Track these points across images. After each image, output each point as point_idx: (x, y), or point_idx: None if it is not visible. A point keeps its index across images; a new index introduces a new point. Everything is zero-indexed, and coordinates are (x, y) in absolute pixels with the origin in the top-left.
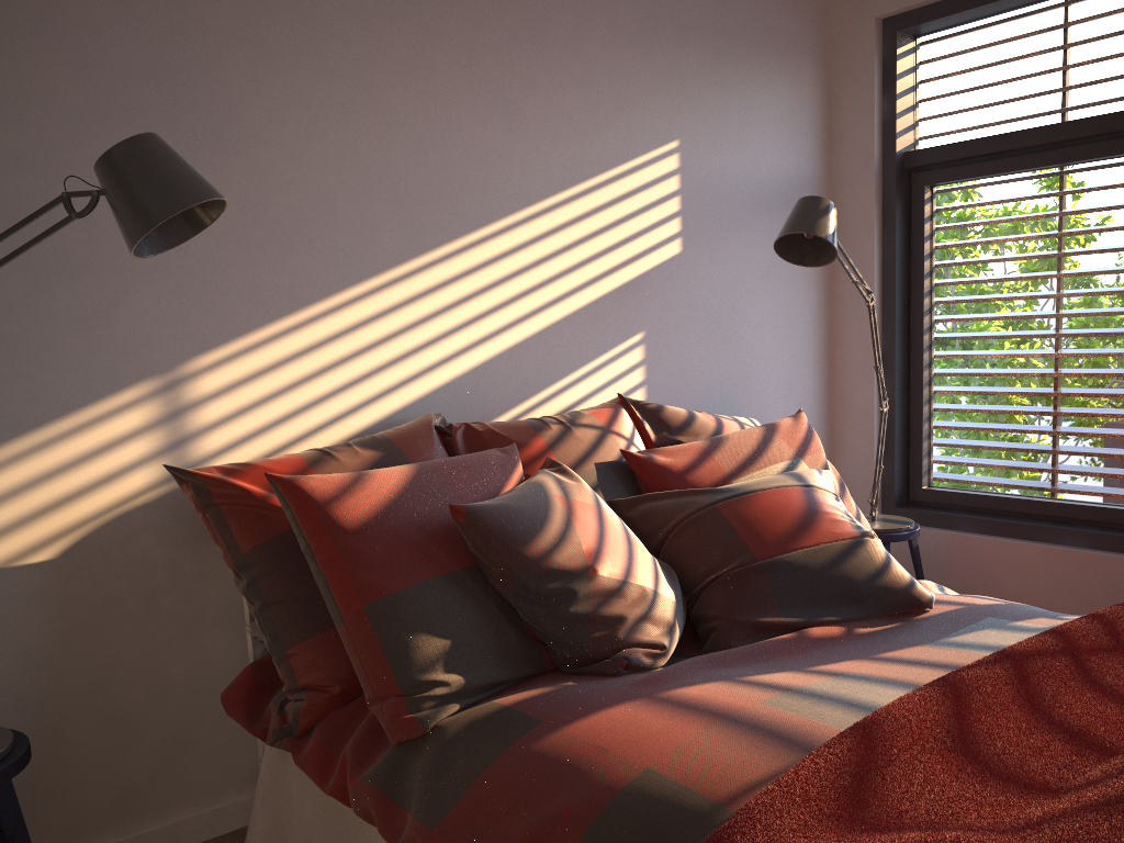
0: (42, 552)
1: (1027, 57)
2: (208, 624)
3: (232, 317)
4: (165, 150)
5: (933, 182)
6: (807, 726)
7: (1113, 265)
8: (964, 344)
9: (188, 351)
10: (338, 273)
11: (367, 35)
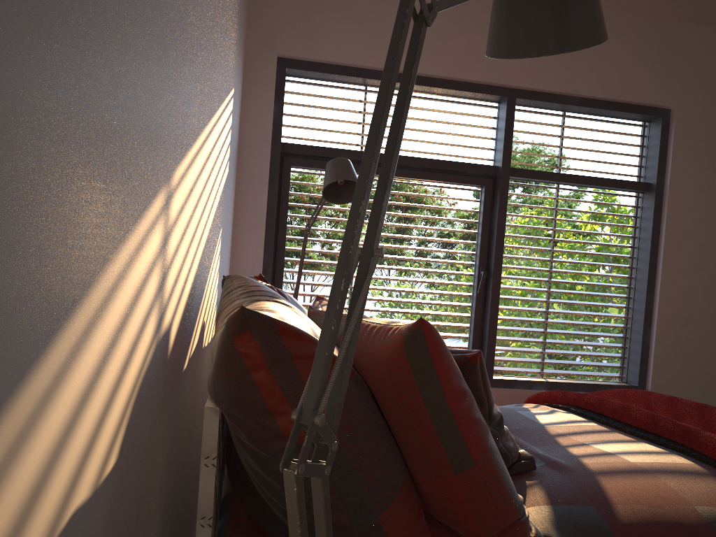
0: (113, 452)
1: (352, 112)
2: (149, 531)
3: (185, 131)
4: None
5: (297, 165)
6: (674, 465)
7: (390, 232)
8: (306, 265)
9: (174, 160)
10: (201, 115)
11: None
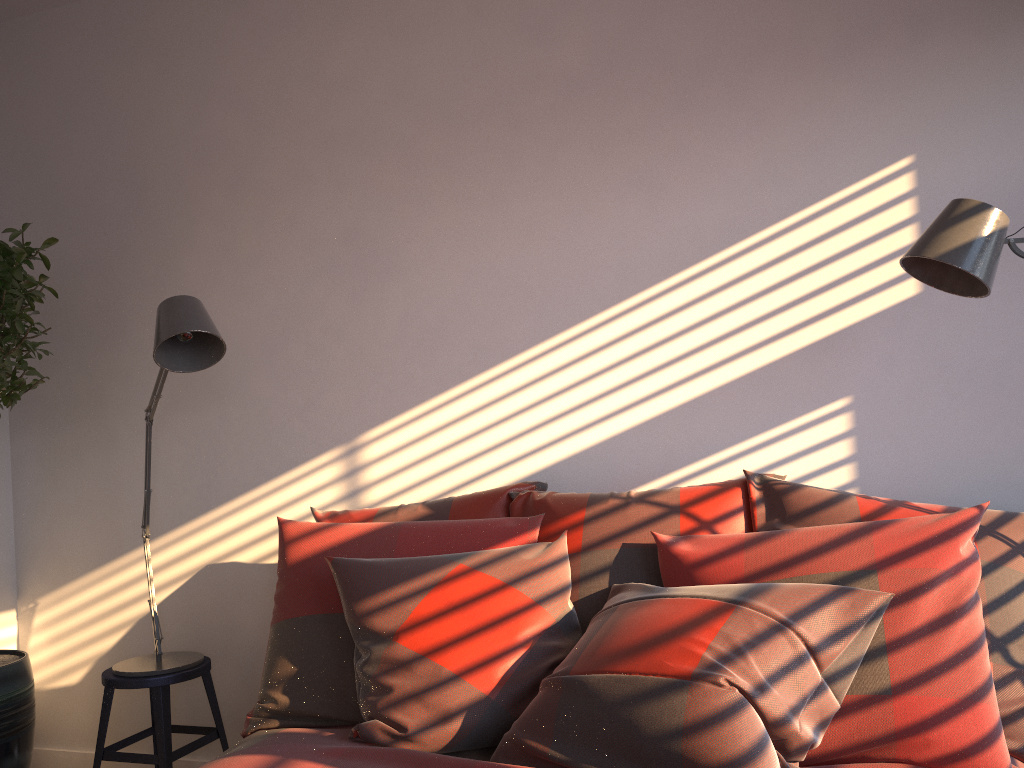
0: (275, 557)
1: None
2: None
3: (392, 401)
4: (175, 306)
5: None
6: None
7: None
8: None
9: (362, 427)
10: (473, 361)
11: (503, 162)
